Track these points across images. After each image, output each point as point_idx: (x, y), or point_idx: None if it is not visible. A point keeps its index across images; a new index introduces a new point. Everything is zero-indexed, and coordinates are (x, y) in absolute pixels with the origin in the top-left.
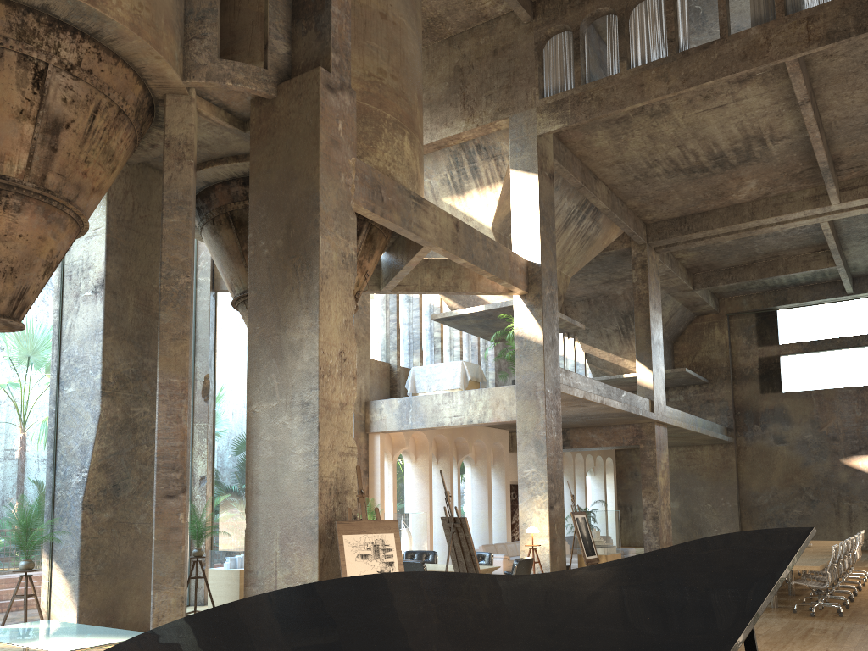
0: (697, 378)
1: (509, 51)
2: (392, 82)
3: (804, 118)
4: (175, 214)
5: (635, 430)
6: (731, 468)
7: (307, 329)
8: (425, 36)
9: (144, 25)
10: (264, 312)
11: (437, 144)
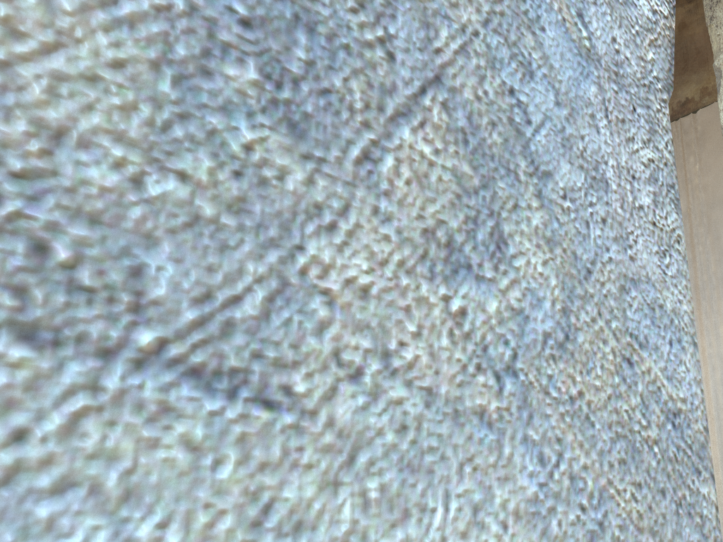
0: None
1: None
2: None
3: None
4: None
5: None
6: None
7: None
8: None
9: None
10: None
11: None
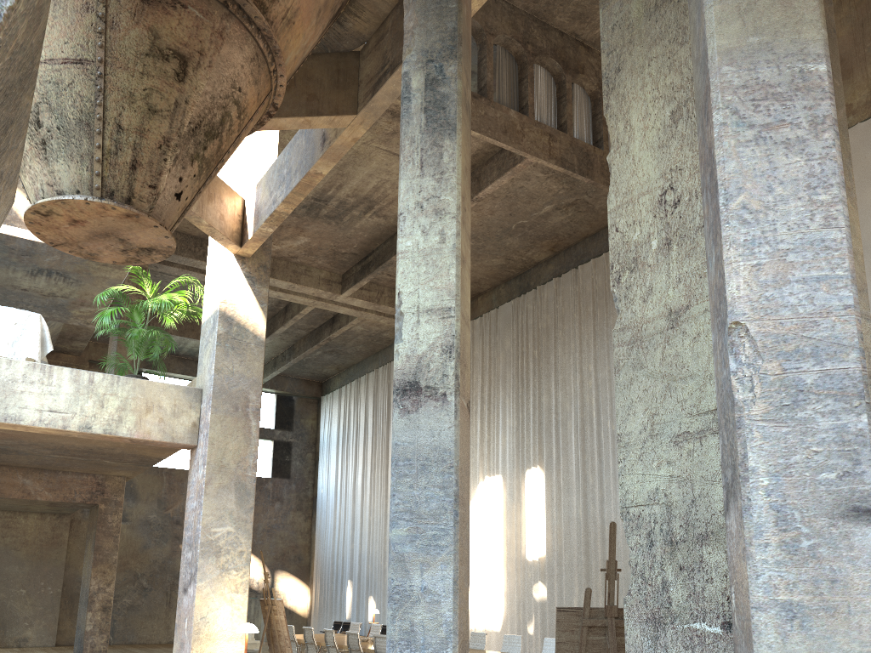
0: None
1: None
2: None
3: None
4: None
5: (96, 483)
6: (61, 545)
7: None
8: None
9: None
10: None
11: None
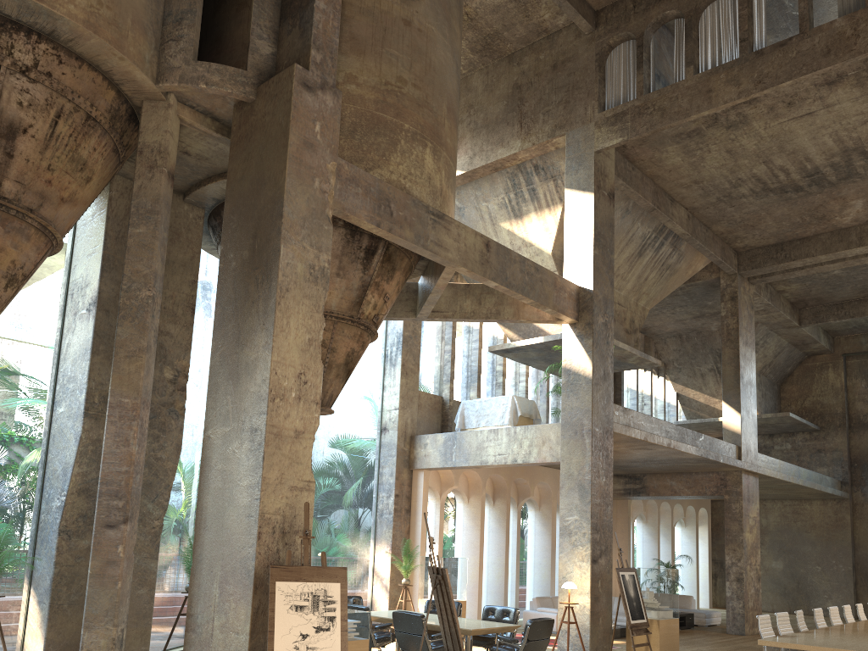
0: (805, 424)
1: (568, 64)
2: (414, 91)
3: None
4: (142, 224)
5: (719, 478)
6: (845, 527)
7: (261, 347)
8: (484, 54)
9: (103, 23)
10: (227, 329)
11: (493, 166)
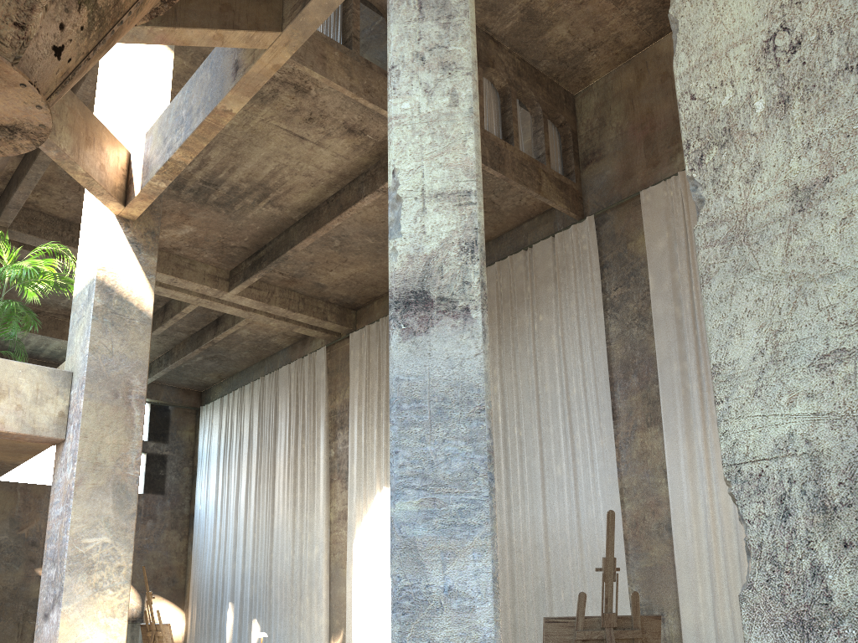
0: None
1: None
2: None
3: (358, 203)
4: None
5: None
6: None
7: None
8: None
9: None
10: None
11: None
